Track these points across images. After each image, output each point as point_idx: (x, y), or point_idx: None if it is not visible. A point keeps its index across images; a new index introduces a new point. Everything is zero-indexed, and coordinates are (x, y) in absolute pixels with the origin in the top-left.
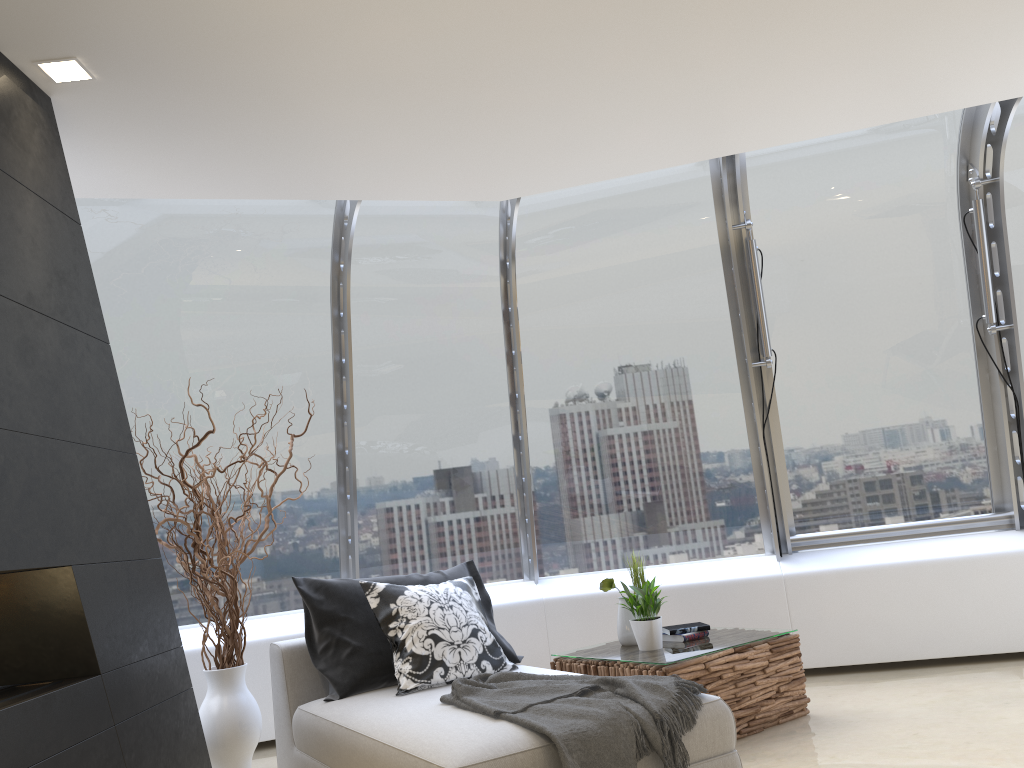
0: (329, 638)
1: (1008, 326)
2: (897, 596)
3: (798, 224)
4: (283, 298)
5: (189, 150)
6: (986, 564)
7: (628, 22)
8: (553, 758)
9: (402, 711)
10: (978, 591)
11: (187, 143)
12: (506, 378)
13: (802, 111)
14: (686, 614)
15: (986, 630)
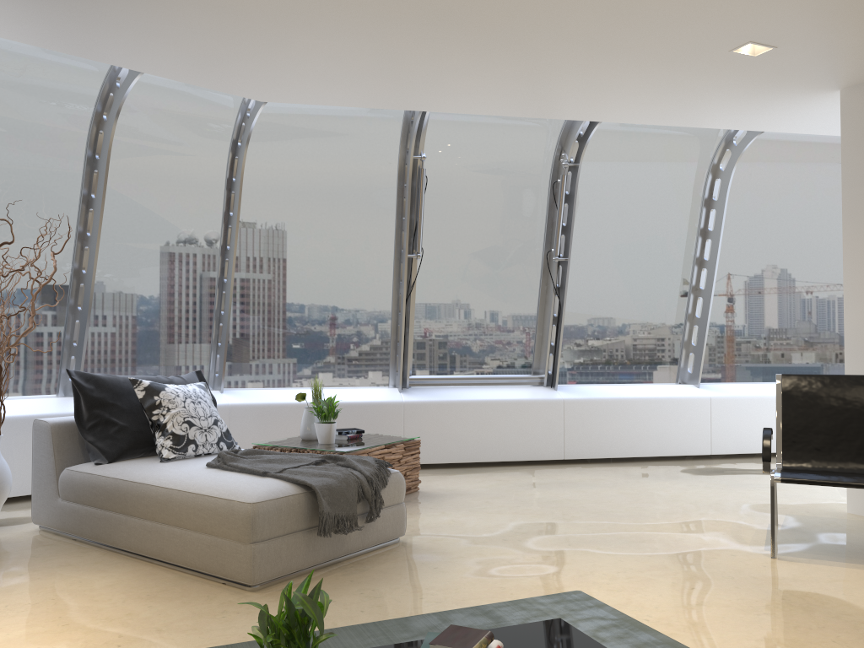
0: (98, 418)
1: (565, 259)
2: (472, 421)
3: (453, 163)
4: (45, 132)
5: (39, 8)
6: (526, 406)
7: (416, 23)
8: (309, 500)
9: (179, 471)
10: (519, 422)
11: (42, 3)
12: (220, 232)
13: (488, 98)
14: None
15: (519, 446)
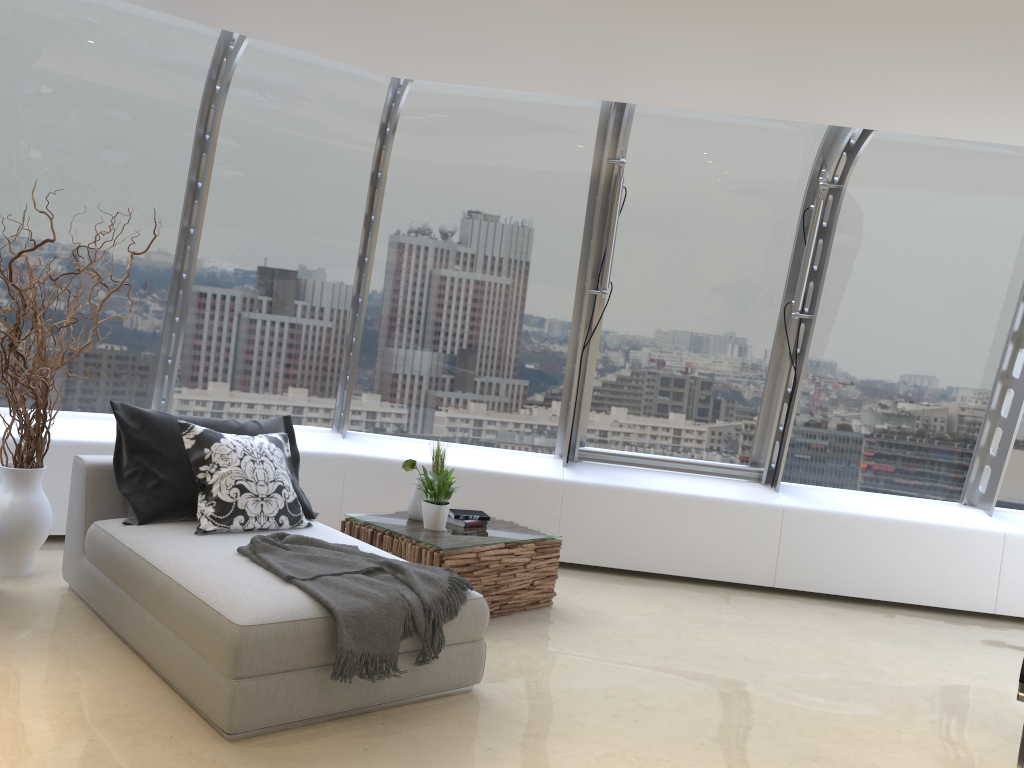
0: (138, 466)
1: (809, 316)
2: (652, 518)
3: (666, 173)
4: (147, 103)
5: None
6: (729, 508)
7: None
8: (331, 628)
9: (200, 554)
10: (716, 528)
11: None
12: (359, 240)
13: (696, 88)
14: (472, 496)
15: (712, 560)
